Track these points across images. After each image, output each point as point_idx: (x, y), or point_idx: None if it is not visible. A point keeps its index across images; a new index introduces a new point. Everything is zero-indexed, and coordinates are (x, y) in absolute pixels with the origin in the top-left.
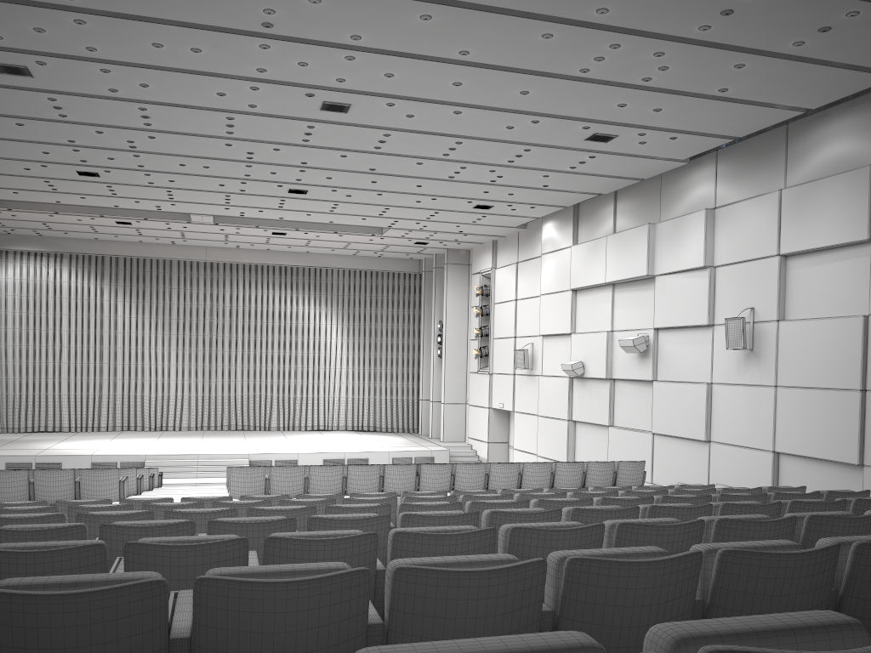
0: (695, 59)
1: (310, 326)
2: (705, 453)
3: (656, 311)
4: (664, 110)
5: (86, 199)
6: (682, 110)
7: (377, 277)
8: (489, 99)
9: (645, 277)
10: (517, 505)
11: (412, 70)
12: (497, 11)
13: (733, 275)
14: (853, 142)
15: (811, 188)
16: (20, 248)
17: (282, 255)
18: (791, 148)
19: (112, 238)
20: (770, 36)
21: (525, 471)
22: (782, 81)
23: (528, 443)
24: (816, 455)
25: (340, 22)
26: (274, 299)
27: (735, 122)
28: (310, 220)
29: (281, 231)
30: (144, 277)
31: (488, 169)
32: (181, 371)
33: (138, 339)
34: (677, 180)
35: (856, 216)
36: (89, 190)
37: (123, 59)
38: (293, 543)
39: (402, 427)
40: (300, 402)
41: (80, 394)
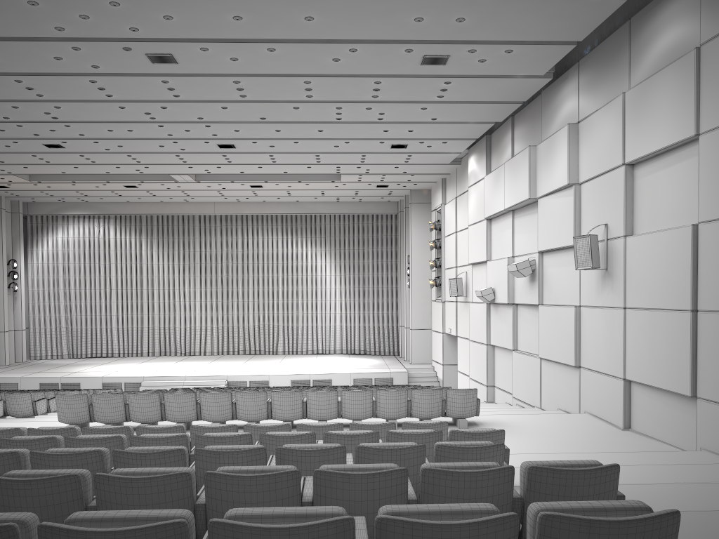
0: None
1: (308, 264)
2: (577, 379)
3: (539, 234)
4: (468, 19)
5: (80, 168)
6: (487, 16)
7: (363, 219)
8: (285, 31)
9: (531, 201)
10: None
11: (181, 8)
12: None
13: (593, 190)
14: (683, 25)
15: (648, 85)
16: (74, 213)
17: (277, 205)
18: (633, 45)
19: (139, 200)
20: None
21: (343, 399)
22: None
23: (465, 366)
24: (657, 384)
25: None
26: (277, 243)
27: (557, 23)
28: (267, 172)
29: (256, 184)
30: (173, 231)
31: (363, 107)
32: (204, 307)
33: (169, 281)
34: (552, 99)
35: (685, 110)
36: (72, 160)
37: None
38: None
39: (388, 350)
40: (302, 330)
41: (126, 327)
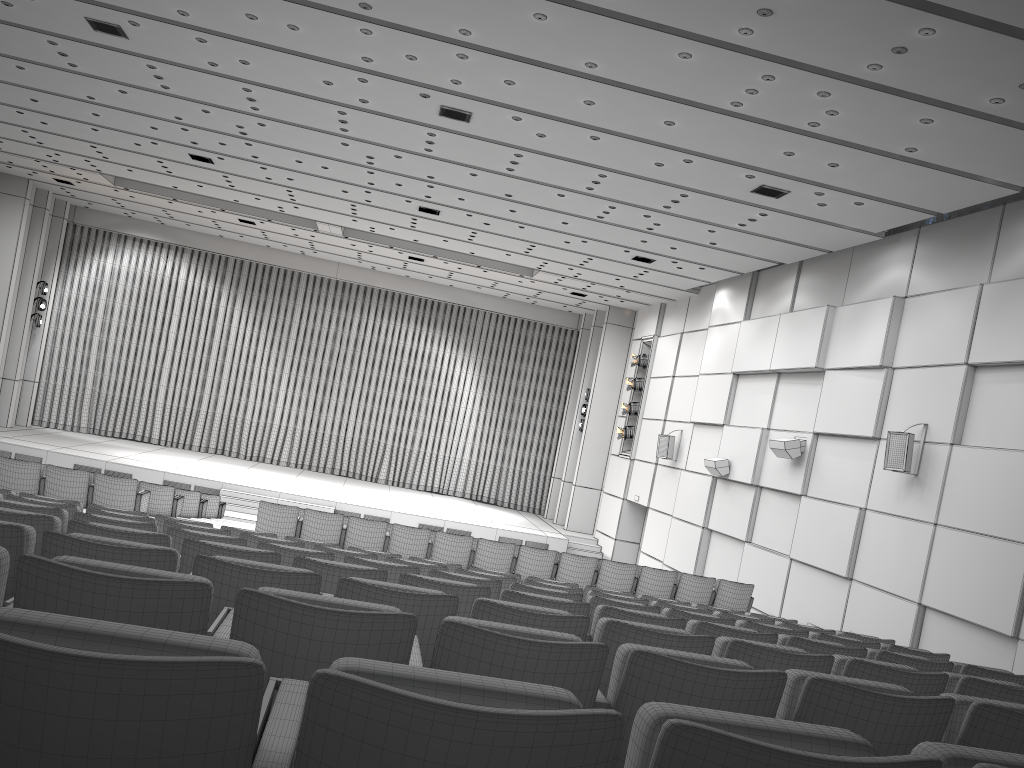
0: (869, 105)
1: (442, 371)
2: (844, 593)
3: (819, 412)
4: (842, 166)
5: (203, 188)
6: (864, 169)
7: (528, 327)
8: (629, 127)
9: (814, 370)
10: (485, 584)
11: (534, 79)
12: (622, 18)
13: (912, 381)
14: None
15: (1017, 287)
16: (139, 235)
17: (422, 285)
18: (1003, 235)
19: (238, 238)
20: (959, 87)
21: (602, 569)
22: (984, 147)
23: (657, 547)
24: (967, 616)
25: (445, 12)
26: (406, 334)
27: (933, 192)
28: (448, 248)
29: (418, 256)
30: (267, 287)
31: (642, 213)
32: (290, 399)
33: (249, 355)
34: (870, 258)
35: None
36: (205, 177)
37: (218, 29)
38: (71, 543)
39: (527, 505)
40: (416, 456)
41: (176, 406)
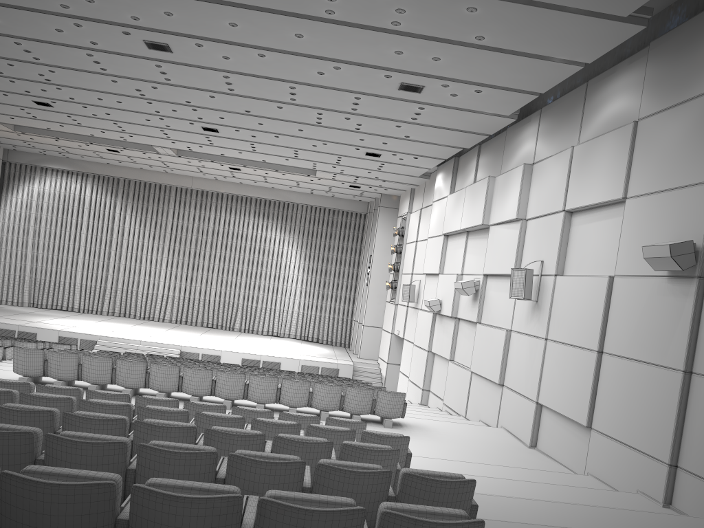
0: (421, 0)
1: (275, 249)
2: (499, 396)
3: (486, 258)
4: (443, 59)
5: (65, 127)
6: (460, 59)
7: (333, 214)
8: (276, 42)
9: (484, 226)
10: None
11: (182, 8)
12: None
13: (536, 228)
14: (628, 99)
15: (593, 145)
16: (53, 166)
17: (253, 189)
18: (587, 105)
19: (119, 164)
20: None
21: (283, 386)
22: (529, 28)
23: (407, 367)
24: (562, 411)
25: None
26: (248, 225)
27: (522, 75)
28: (246, 158)
29: (234, 167)
30: (148, 197)
31: (343, 116)
32: (169, 275)
33: (138, 246)
34: (515, 137)
35: (618, 174)
36: (59, 118)
37: None
38: None
39: (340, 342)
40: (260, 311)
41: (90, 284)
